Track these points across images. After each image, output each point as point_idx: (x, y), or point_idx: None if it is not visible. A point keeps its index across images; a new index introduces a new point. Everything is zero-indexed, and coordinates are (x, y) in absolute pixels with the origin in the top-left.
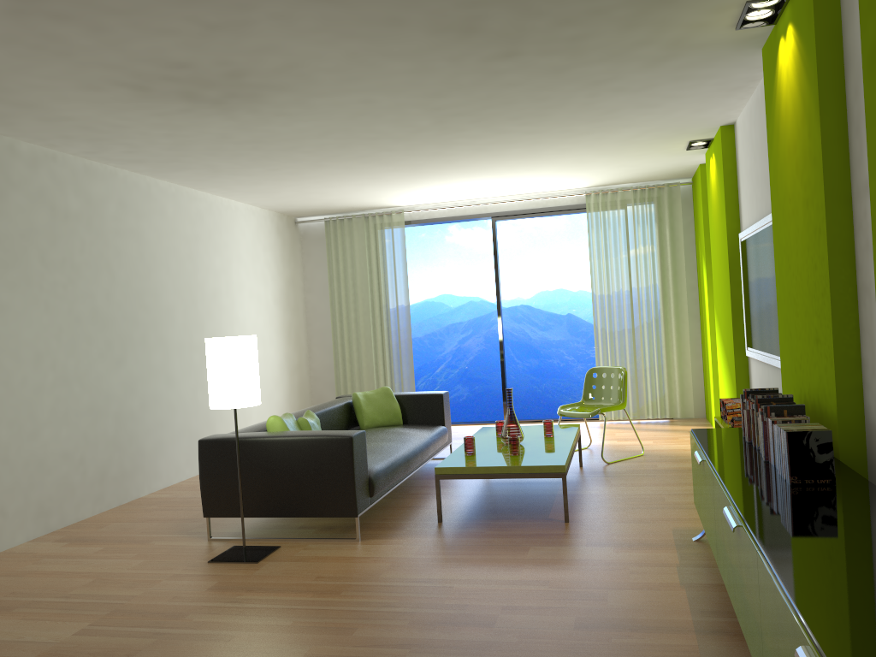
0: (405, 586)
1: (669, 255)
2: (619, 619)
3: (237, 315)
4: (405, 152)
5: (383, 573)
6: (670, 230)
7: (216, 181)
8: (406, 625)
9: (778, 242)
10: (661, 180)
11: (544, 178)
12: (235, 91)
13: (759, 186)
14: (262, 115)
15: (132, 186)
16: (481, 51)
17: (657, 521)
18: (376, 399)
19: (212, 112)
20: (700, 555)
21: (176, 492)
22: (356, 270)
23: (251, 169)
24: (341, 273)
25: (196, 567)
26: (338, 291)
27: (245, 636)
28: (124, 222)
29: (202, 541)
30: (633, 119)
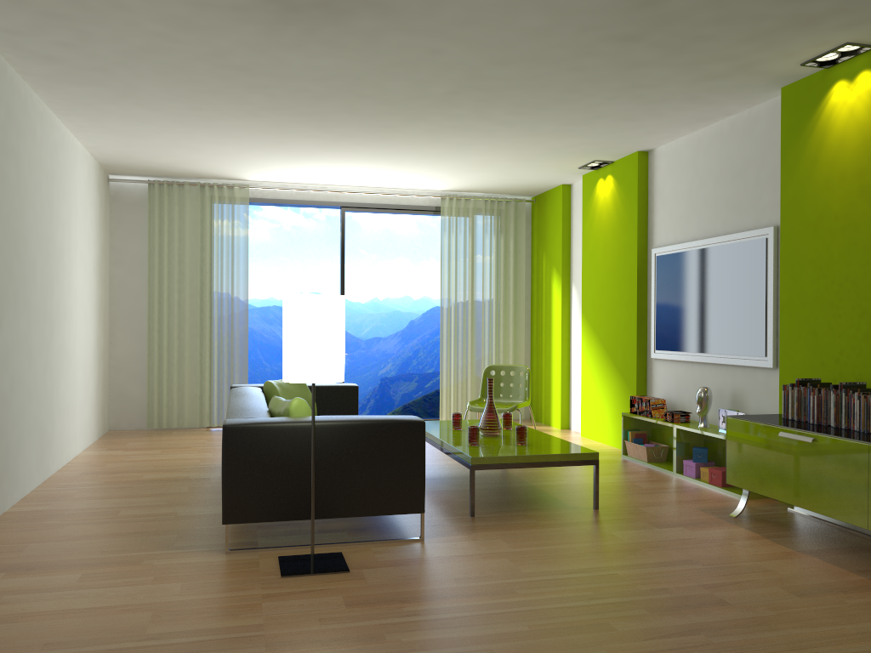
0: (568, 578)
1: (512, 265)
2: (815, 585)
3: (73, 281)
4: (362, 119)
5: (520, 568)
6: (514, 242)
7: (100, 109)
8: (651, 614)
9: (793, 254)
10: (510, 194)
11: (428, 174)
12: (337, 0)
13: (709, 207)
14: (309, 37)
15: (15, 90)
16: (618, 28)
17: (671, 503)
18: (291, 390)
19: (263, 19)
20: (763, 528)
21: (53, 503)
22: (185, 245)
23: (171, 103)
24: (166, 246)
25: (276, 584)
26: (159, 267)
27: (504, 647)
28: (8, 137)
29: (218, 555)
30: (596, 129)
